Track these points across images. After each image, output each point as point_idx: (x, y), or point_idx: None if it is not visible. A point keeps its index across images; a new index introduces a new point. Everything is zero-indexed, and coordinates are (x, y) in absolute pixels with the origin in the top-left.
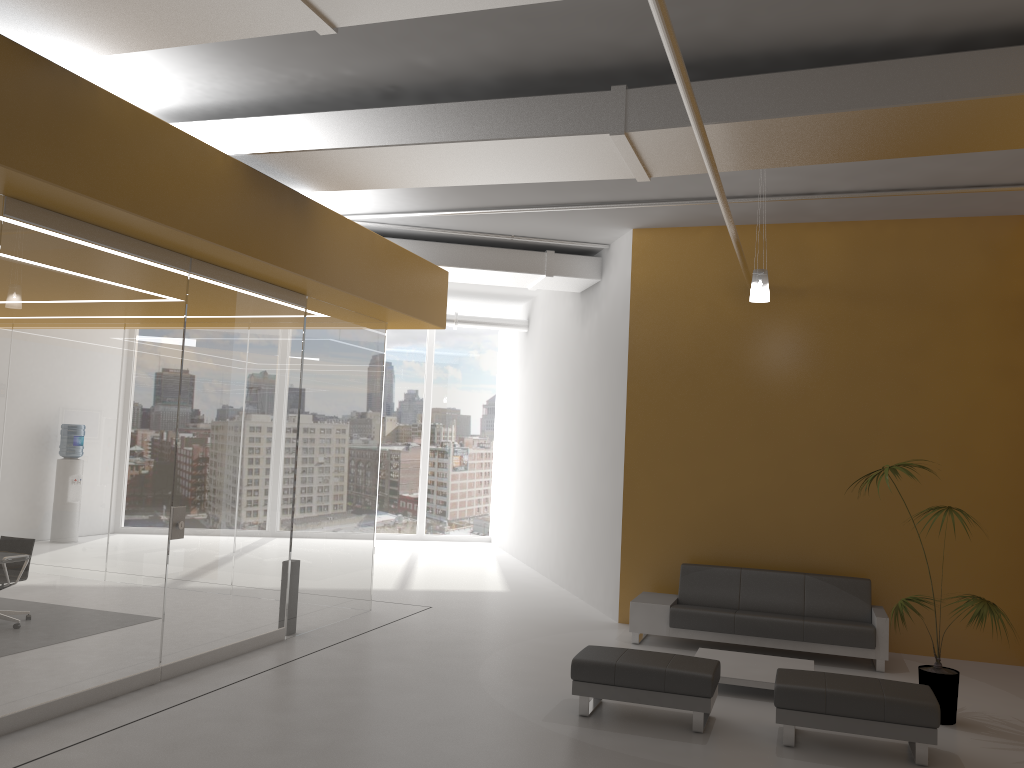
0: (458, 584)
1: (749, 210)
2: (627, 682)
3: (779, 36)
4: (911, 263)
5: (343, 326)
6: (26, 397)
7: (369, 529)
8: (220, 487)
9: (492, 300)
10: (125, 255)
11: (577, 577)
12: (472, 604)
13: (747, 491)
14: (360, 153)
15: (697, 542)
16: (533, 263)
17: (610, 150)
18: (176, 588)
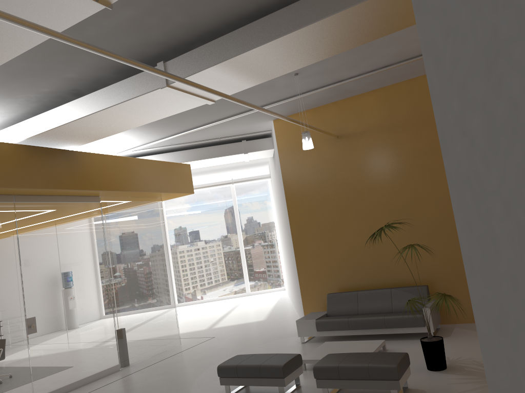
0: (242, 320)
1: (319, 97)
2: (243, 375)
3: (220, 14)
4: (417, 103)
5: (129, 205)
6: None
7: (171, 303)
8: (58, 302)
9: (250, 167)
10: None
11: (298, 306)
12: (238, 331)
13: (357, 247)
14: (68, 126)
15: (337, 280)
16: (236, 149)
17: (174, 94)
18: (37, 357)
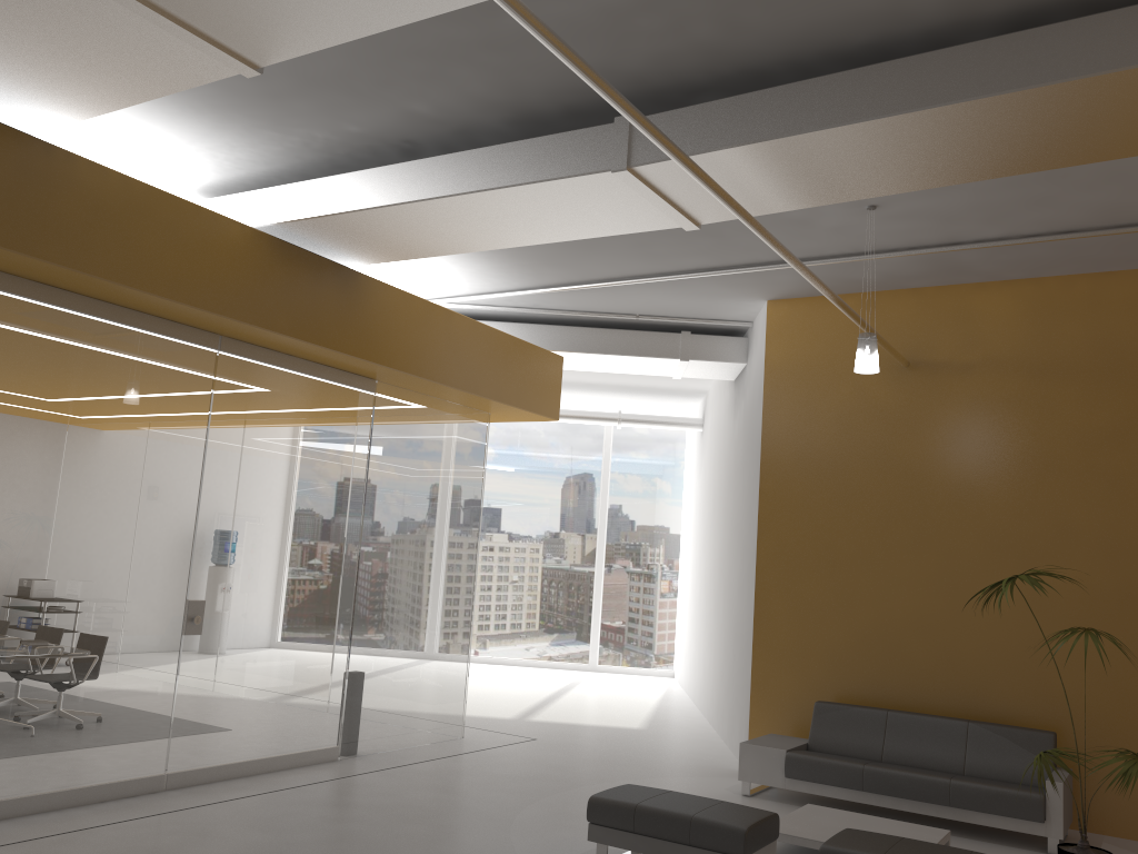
0: (591, 718)
1: (892, 270)
2: (647, 829)
3: (789, 38)
4: (1108, 327)
5: (427, 415)
6: (5, 472)
7: (462, 644)
8: (253, 582)
9: (663, 396)
10: (136, 331)
11: (723, 716)
12: (587, 739)
13: (902, 614)
14: (376, 215)
15: (841, 676)
16: (665, 346)
17: (629, 192)
18: (190, 689)
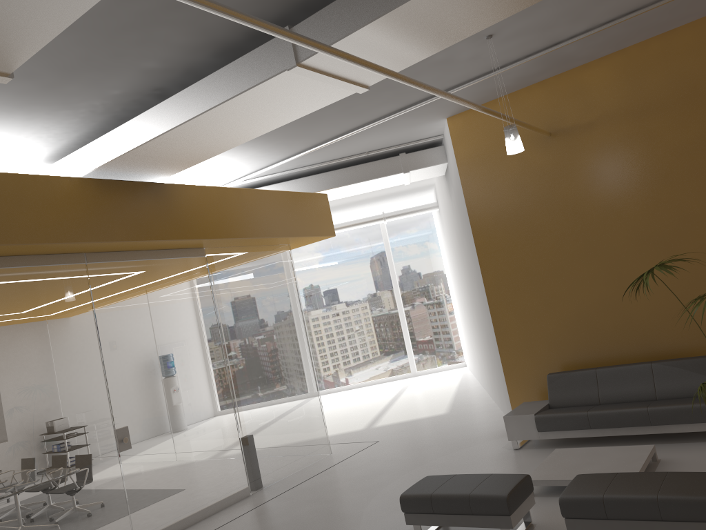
0: (414, 414)
1: (520, 74)
2: (442, 510)
3: None
4: (680, 69)
5: (246, 259)
6: None
7: (313, 396)
8: (157, 404)
9: (408, 195)
10: (23, 269)
11: (495, 392)
12: (411, 432)
13: (589, 302)
14: (152, 145)
15: (560, 352)
16: (391, 166)
17: (308, 80)
18: (135, 484)
